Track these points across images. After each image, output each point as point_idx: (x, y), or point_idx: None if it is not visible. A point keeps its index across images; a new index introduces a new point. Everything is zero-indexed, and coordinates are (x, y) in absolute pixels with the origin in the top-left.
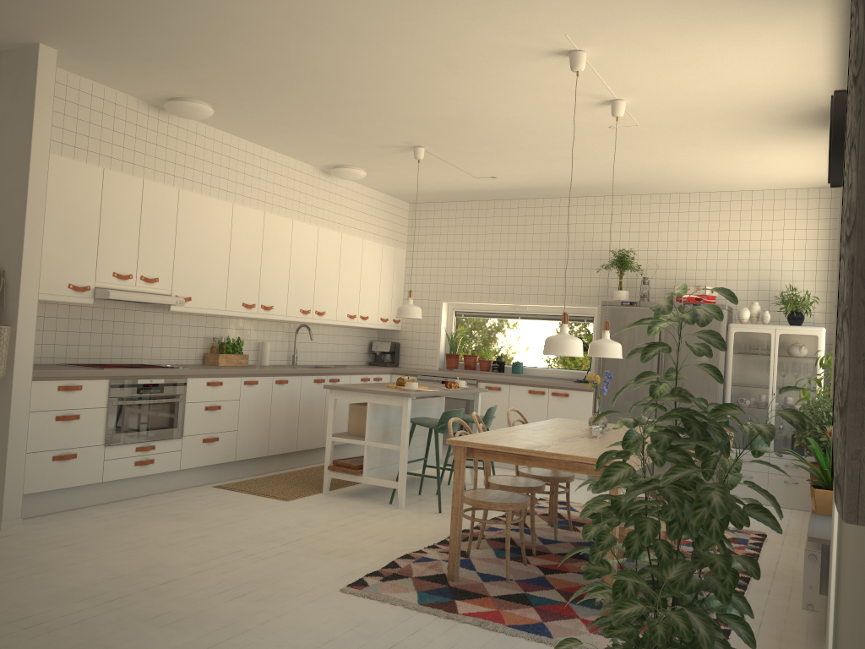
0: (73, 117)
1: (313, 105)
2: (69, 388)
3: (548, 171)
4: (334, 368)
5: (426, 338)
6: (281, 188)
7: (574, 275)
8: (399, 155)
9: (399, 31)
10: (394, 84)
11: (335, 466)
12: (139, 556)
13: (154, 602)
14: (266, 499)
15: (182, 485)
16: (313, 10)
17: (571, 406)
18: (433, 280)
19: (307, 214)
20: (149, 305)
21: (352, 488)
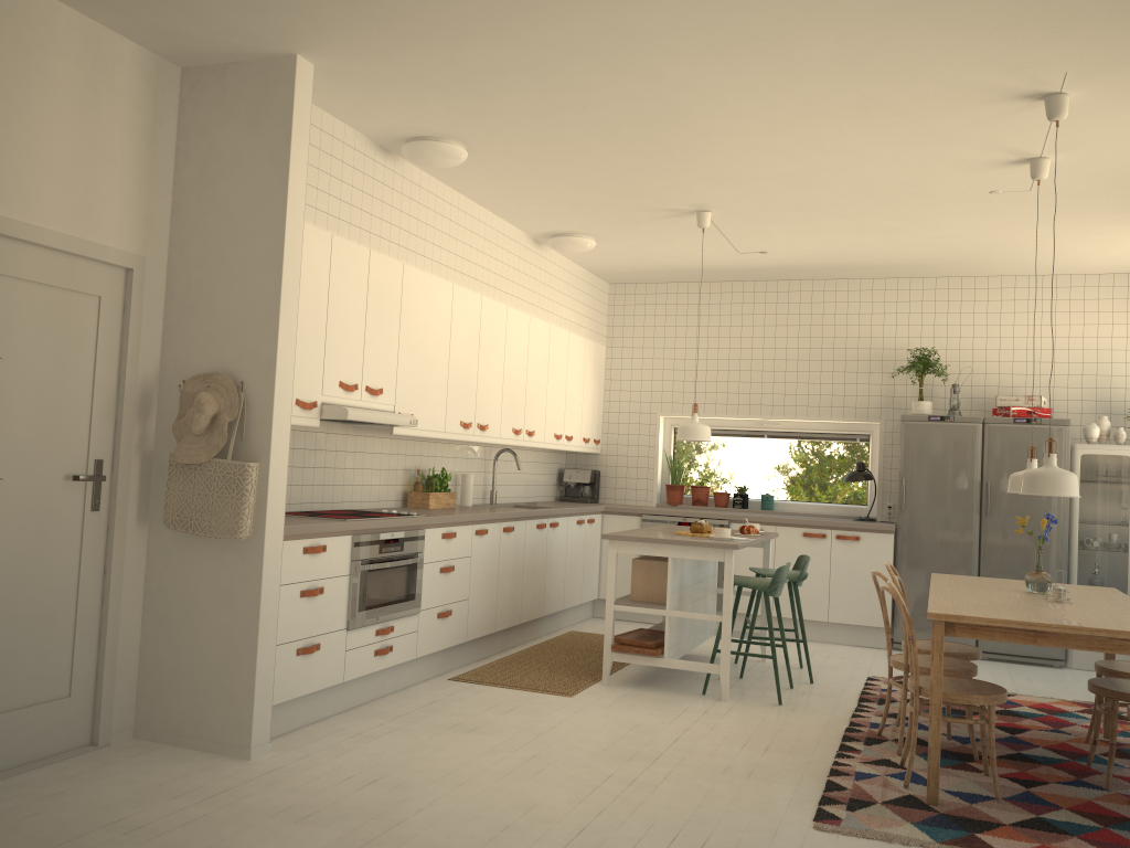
0: None
1: (616, 152)
2: (316, 549)
3: (845, 246)
4: (543, 507)
5: (637, 464)
6: (497, 262)
7: (847, 380)
8: (665, 221)
9: (846, 59)
10: (760, 129)
11: (619, 644)
12: (492, 792)
13: None
14: (540, 694)
15: (414, 679)
16: (757, 26)
17: (863, 553)
18: (646, 387)
19: (519, 298)
20: (350, 426)
21: (626, 674)
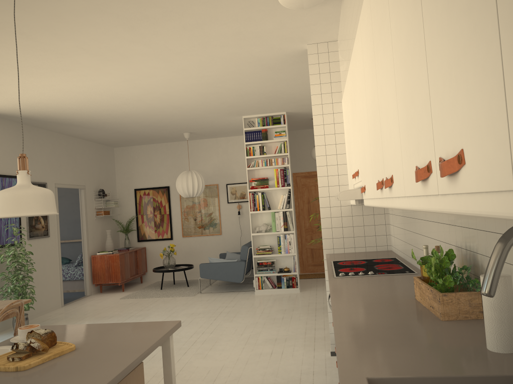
0: (342, 59)
1: None
2: None
3: None
4: None
5: None
6: None
7: None
8: None
9: (65, 55)
10: (68, 16)
11: None
12: (223, 359)
13: (176, 346)
14: None
15: None
16: (114, 64)
17: None
18: None
19: None
20: None
21: None
